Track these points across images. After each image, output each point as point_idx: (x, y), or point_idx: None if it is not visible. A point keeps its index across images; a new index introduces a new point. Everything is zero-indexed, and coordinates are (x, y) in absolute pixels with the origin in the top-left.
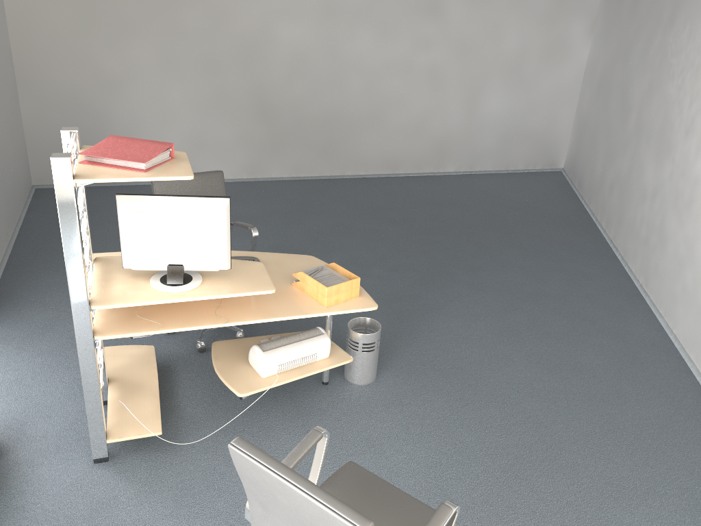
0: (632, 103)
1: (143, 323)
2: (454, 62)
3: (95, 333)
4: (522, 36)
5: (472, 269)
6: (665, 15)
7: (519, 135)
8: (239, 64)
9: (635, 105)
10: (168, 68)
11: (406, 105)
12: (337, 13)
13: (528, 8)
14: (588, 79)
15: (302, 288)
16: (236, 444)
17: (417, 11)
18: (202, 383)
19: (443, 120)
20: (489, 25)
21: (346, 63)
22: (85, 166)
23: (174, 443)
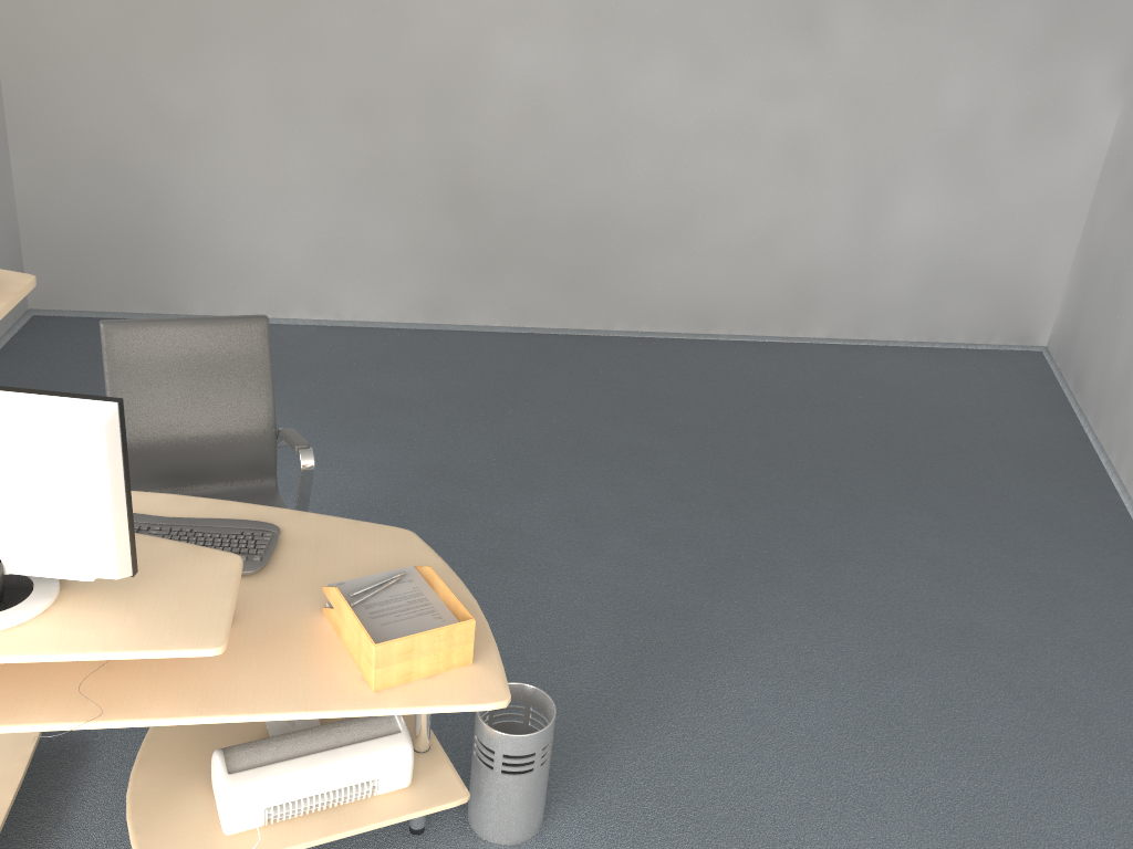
0: None
1: None
2: (839, 129)
3: None
4: (981, 86)
5: (823, 555)
6: None
7: (962, 277)
8: (419, 109)
9: None
10: (285, 111)
11: (740, 205)
12: (614, 22)
13: (998, 31)
14: (1111, 177)
15: (338, 628)
16: None
17: (771, 26)
18: None
19: (811, 238)
20: (916, 61)
21: (625, 119)
22: None
23: None
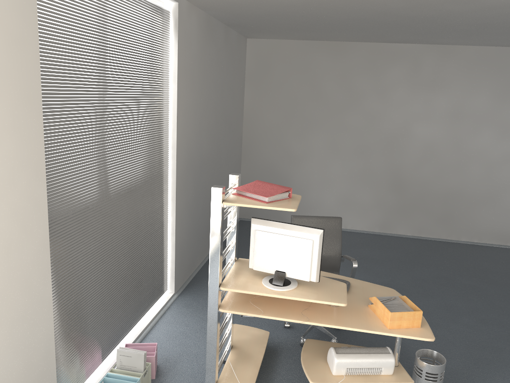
0: None
1: (251, 308)
2: None
3: (220, 307)
4: None
5: None
6: None
7: None
8: (382, 150)
9: None
10: (333, 151)
11: None
12: (464, 117)
13: None
14: None
15: (374, 310)
16: None
17: None
18: (295, 368)
19: None
20: None
21: (468, 154)
22: (234, 196)
23: None
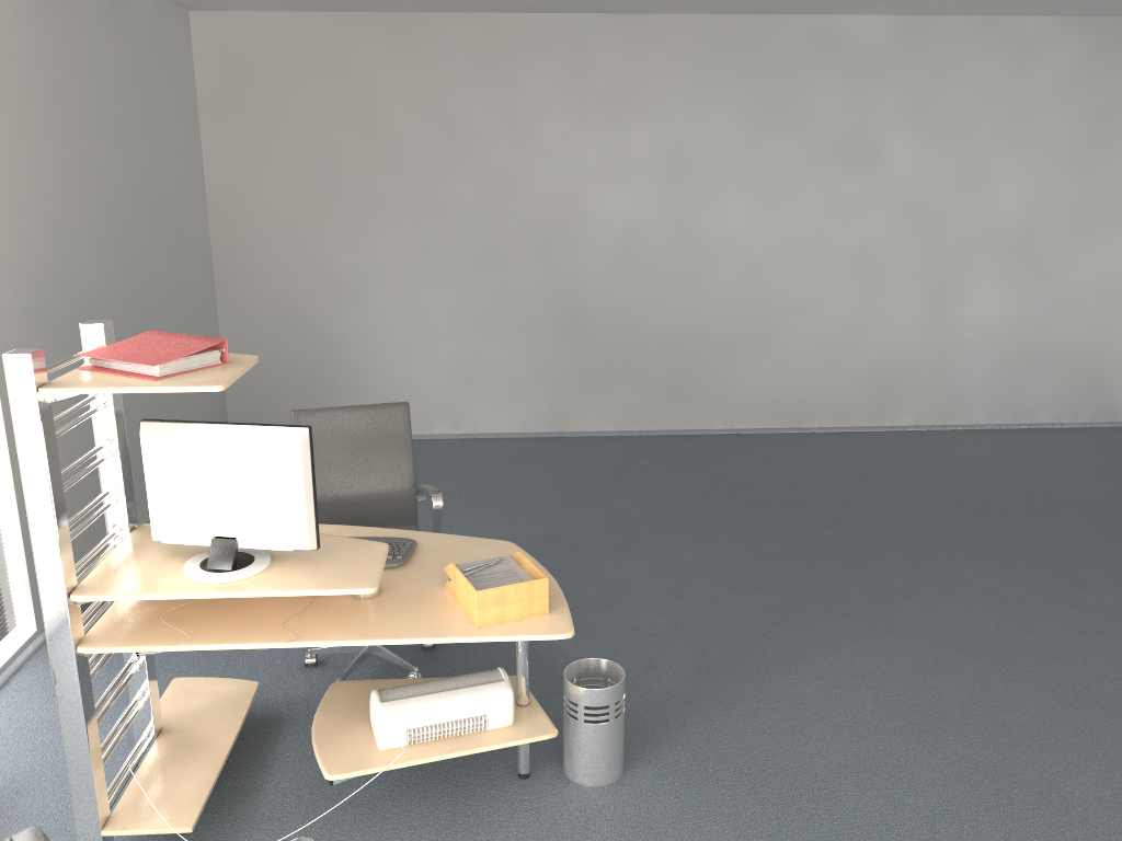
0: None
1: (163, 632)
2: (900, 239)
3: (82, 642)
4: (1030, 190)
5: (885, 593)
6: None
7: (1038, 361)
8: (532, 254)
9: None
10: (426, 265)
11: (816, 311)
12: (690, 170)
13: (1038, 142)
14: None
15: (454, 593)
16: (15, 840)
17: (827, 159)
18: None
19: (886, 336)
20: (964, 175)
21: (706, 247)
22: (81, 372)
23: None
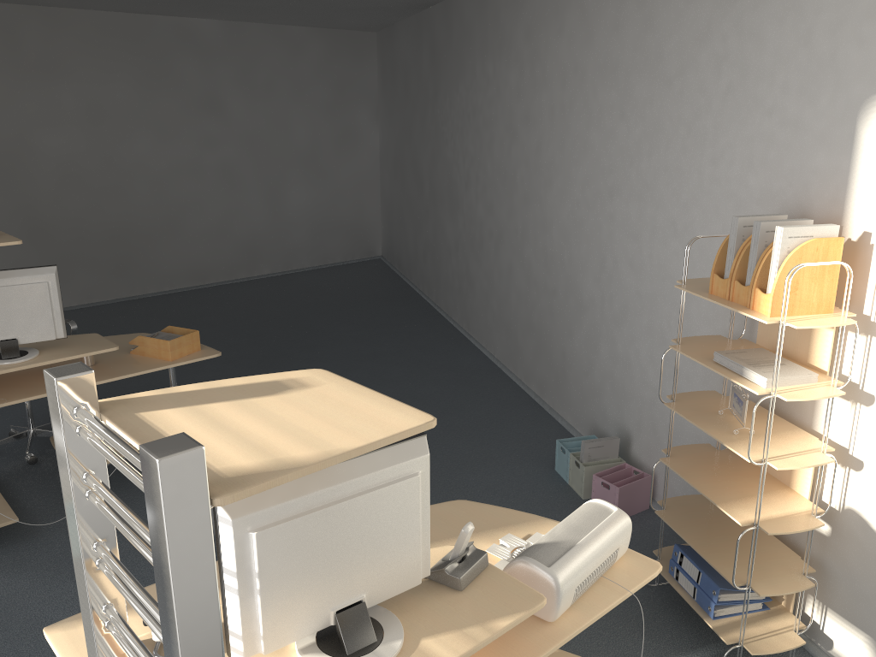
0: (423, 173)
1: None
2: (246, 159)
3: None
4: (311, 127)
5: (307, 347)
6: (430, 91)
7: (330, 226)
8: None
9: (426, 175)
10: None
11: (204, 208)
12: (106, 117)
13: (311, 99)
14: (384, 163)
15: (143, 352)
16: None
17: (195, 109)
18: (44, 486)
19: (248, 220)
20: (275, 119)
21: (126, 170)
22: None
23: (36, 525)
